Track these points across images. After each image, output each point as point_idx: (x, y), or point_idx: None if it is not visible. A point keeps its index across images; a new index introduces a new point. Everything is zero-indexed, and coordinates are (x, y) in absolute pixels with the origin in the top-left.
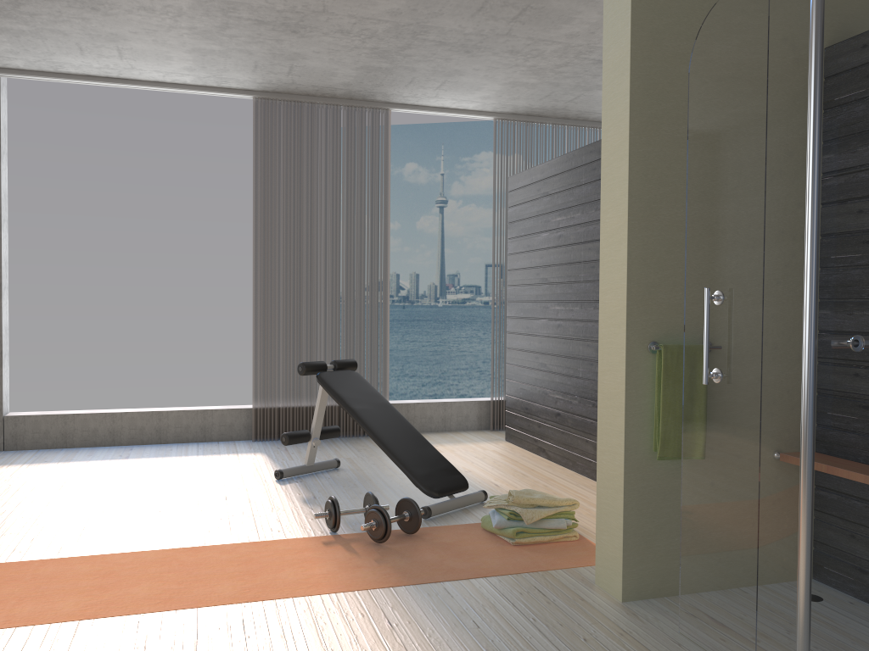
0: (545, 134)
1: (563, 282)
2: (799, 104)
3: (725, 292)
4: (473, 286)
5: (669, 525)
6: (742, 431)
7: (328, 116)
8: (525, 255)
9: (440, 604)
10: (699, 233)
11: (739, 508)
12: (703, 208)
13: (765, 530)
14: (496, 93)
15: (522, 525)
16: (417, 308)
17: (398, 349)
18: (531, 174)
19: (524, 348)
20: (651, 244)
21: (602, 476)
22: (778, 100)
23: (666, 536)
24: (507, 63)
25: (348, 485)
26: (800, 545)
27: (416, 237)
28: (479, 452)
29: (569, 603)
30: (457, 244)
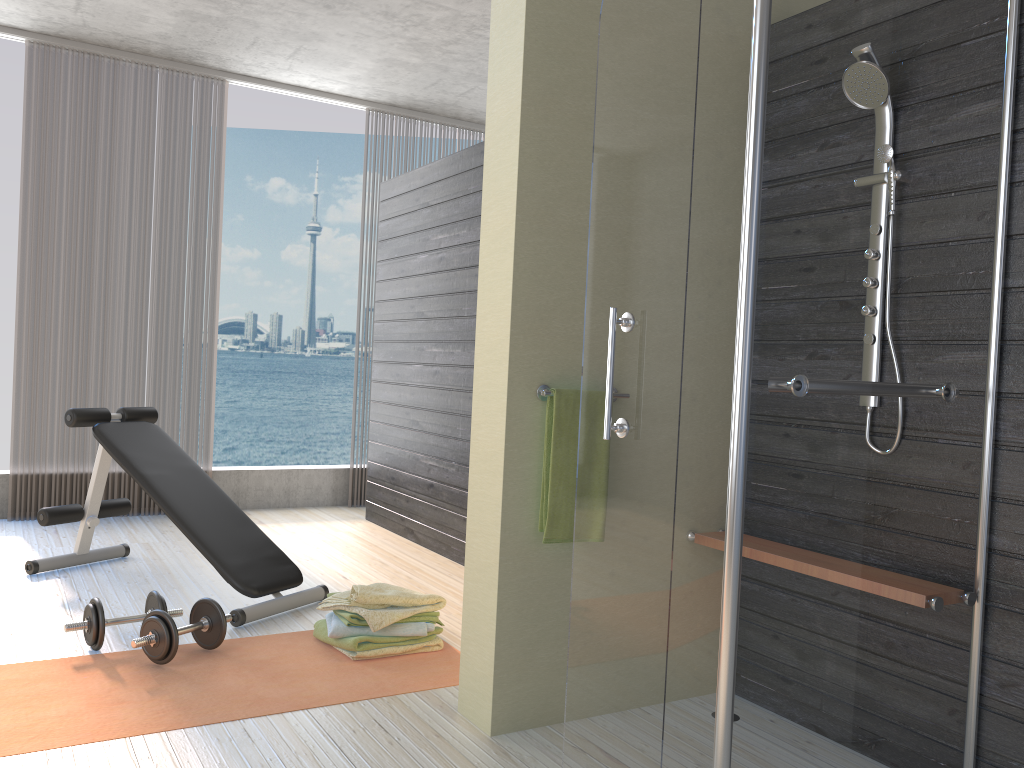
0: (431, 135)
1: (442, 318)
2: (740, 57)
3: (636, 314)
4: (350, 334)
5: (556, 630)
6: (652, 503)
7: (139, 80)
8: (398, 283)
9: (233, 755)
10: (606, 235)
11: (645, 608)
12: (613, 202)
13: (676, 638)
14: (369, 73)
15: (367, 633)
16: (278, 357)
17: (252, 407)
18: (409, 179)
19: (393, 402)
20: (545, 254)
21: (471, 566)
22: (713, 52)
23: (552, 645)
24: (380, 31)
25: (135, 581)
26: (721, 659)
27: (280, 270)
28: (329, 534)
29: (419, 741)
30: (332, 281)
